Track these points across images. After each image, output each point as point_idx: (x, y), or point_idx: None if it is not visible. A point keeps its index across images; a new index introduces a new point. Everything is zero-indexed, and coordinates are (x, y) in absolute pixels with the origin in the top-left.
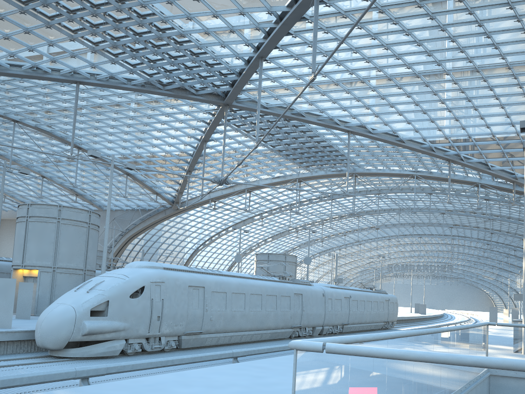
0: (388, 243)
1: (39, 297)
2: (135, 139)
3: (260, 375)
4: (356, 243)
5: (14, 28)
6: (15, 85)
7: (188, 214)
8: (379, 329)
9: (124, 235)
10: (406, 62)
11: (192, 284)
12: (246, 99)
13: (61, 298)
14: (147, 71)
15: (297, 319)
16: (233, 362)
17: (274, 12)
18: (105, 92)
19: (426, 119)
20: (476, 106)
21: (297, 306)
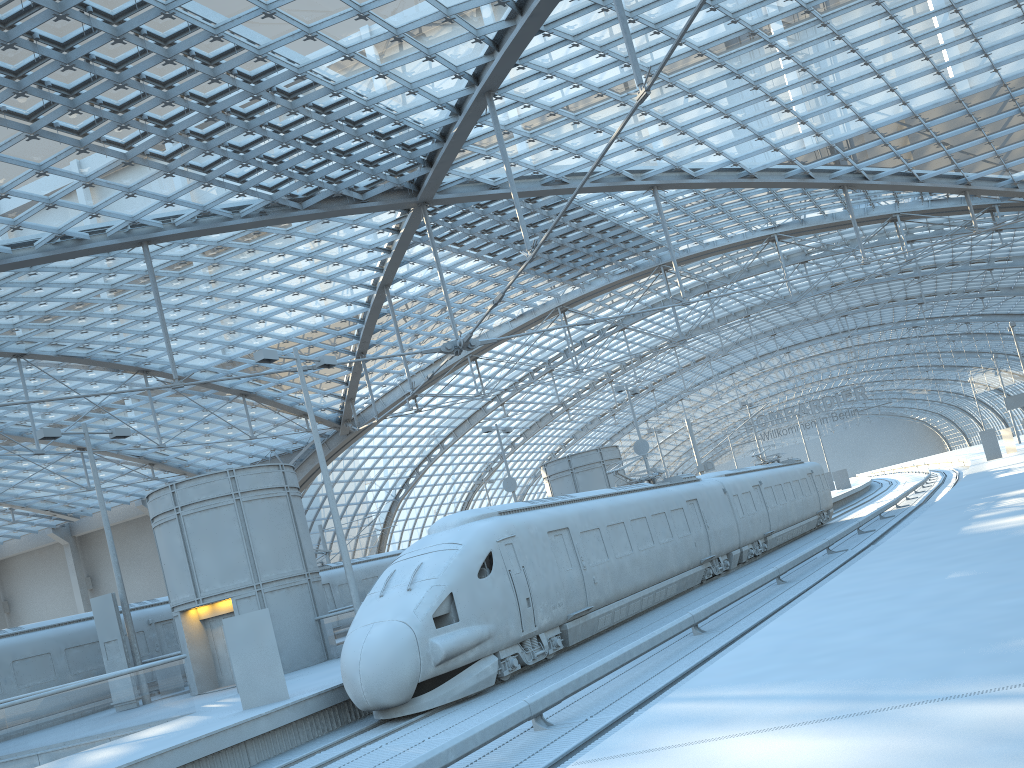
0: (733, 381)
1: None
2: (250, 323)
3: (888, 597)
4: (674, 400)
5: (14, 173)
6: (18, 284)
7: (369, 436)
8: (811, 530)
9: None
10: (747, 24)
11: (551, 529)
12: (455, 181)
13: (363, 615)
14: (267, 182)
15: (703, 546)
16: (694, 634)
17: None
18: (190, 246)
19: (790, 122)
20: (878, 71)
21: (697, 523)
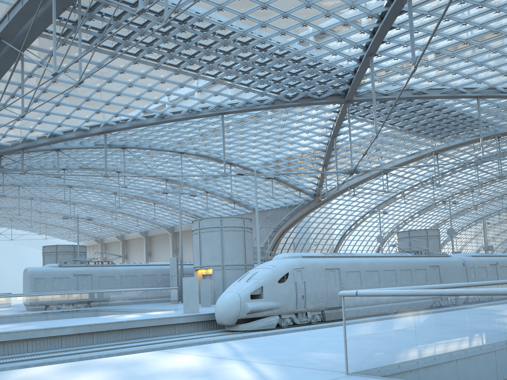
0: None
1: (215, 290)
2: (273, 147)
3: None
4: None
5: (172, 86)
6: (178, 126)
7: (331, 203)
8: None
9: (276, 231)
10: None
11: (327, 267)
12: (365, 91)
13: (229, 287)
14: (275, 90)
15: None
16: None
17: (374, 14)
18: (244, 115)
19: None
20: None
21: (435, 277)
